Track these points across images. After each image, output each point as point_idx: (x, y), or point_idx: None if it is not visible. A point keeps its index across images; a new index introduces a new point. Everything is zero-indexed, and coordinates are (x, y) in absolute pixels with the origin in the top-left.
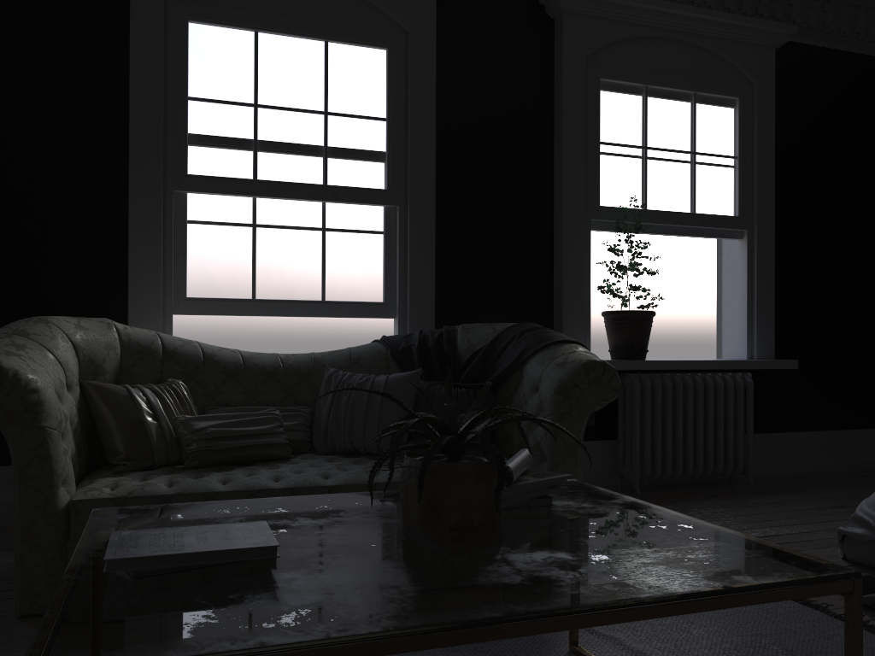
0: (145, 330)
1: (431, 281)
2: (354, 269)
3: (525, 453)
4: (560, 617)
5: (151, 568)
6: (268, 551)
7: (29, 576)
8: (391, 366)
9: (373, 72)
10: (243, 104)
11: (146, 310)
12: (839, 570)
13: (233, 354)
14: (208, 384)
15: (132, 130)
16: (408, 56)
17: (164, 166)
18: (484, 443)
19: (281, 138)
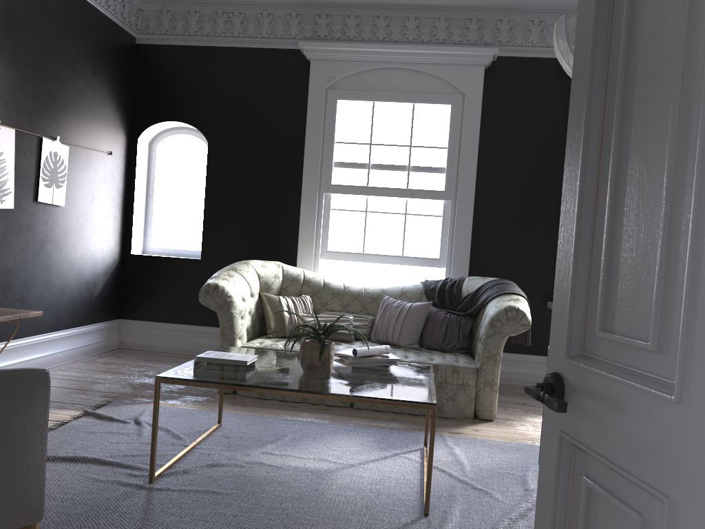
0: (297, 268)
1: (467, 247)
2: (422, 238)
3: (381, 346)
4: (305, 392)
5: (208, 361)
6: (244, 362)
7: None
8: (423, 298)
9: (441, 119)
10: (364, 144)
11: (306, 256)
12: (430, 401)
13: (339, 284)
14: (323, 299)
15: (305, 161)
16: (463, 109)
17: (320, 180)
18: (320, 336)
19: (383, 162)
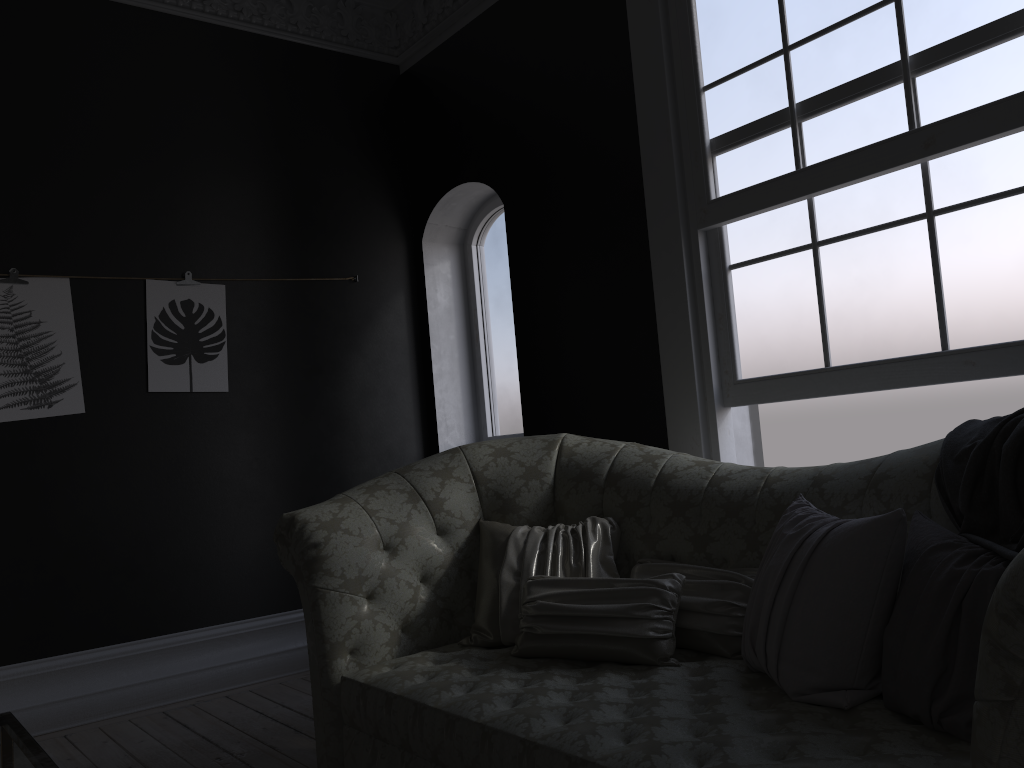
0: (609, 443)
1: None
2: (1001, 275)
3: None
4: None
5: None
6: None
7: (319, 752)
8: (932, 494)
9: None
10: (768, 58)
11: (682, 407)
12: None
13: (701, 474)
14: (652, 523)
15: (644, 167)
16: None
17: (686, 200)
18: None
19: (828, 83)
